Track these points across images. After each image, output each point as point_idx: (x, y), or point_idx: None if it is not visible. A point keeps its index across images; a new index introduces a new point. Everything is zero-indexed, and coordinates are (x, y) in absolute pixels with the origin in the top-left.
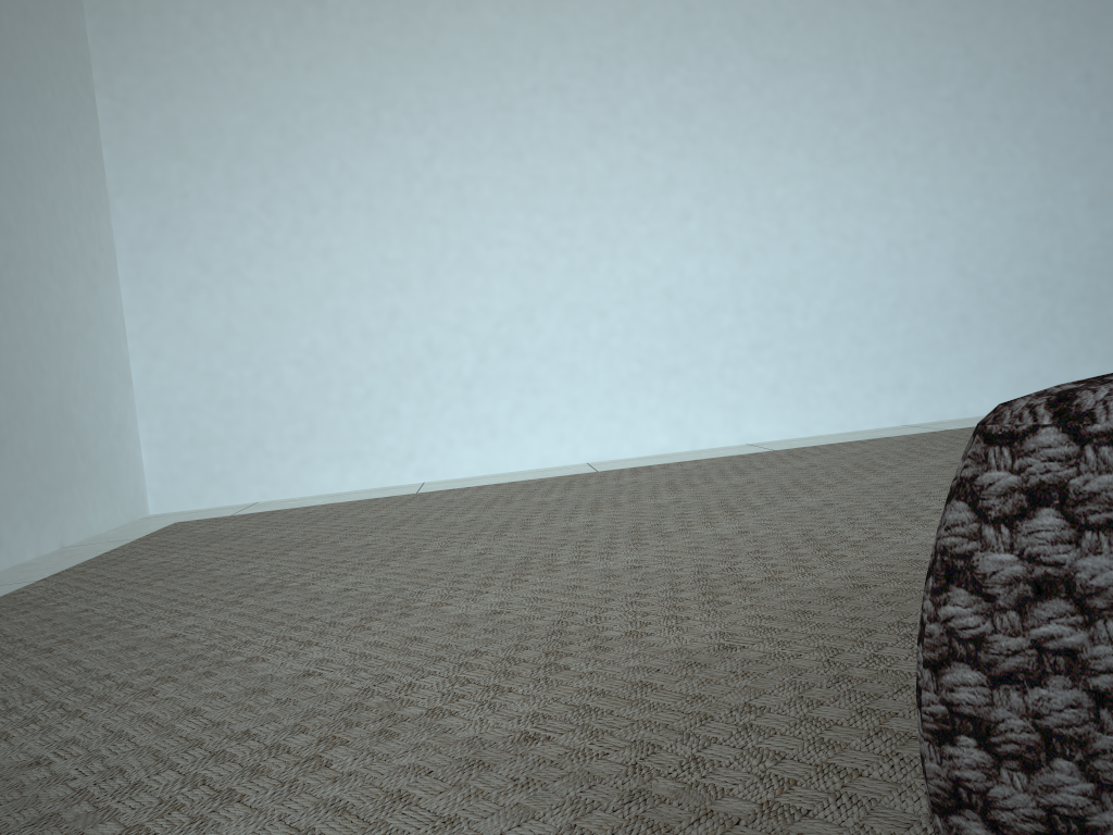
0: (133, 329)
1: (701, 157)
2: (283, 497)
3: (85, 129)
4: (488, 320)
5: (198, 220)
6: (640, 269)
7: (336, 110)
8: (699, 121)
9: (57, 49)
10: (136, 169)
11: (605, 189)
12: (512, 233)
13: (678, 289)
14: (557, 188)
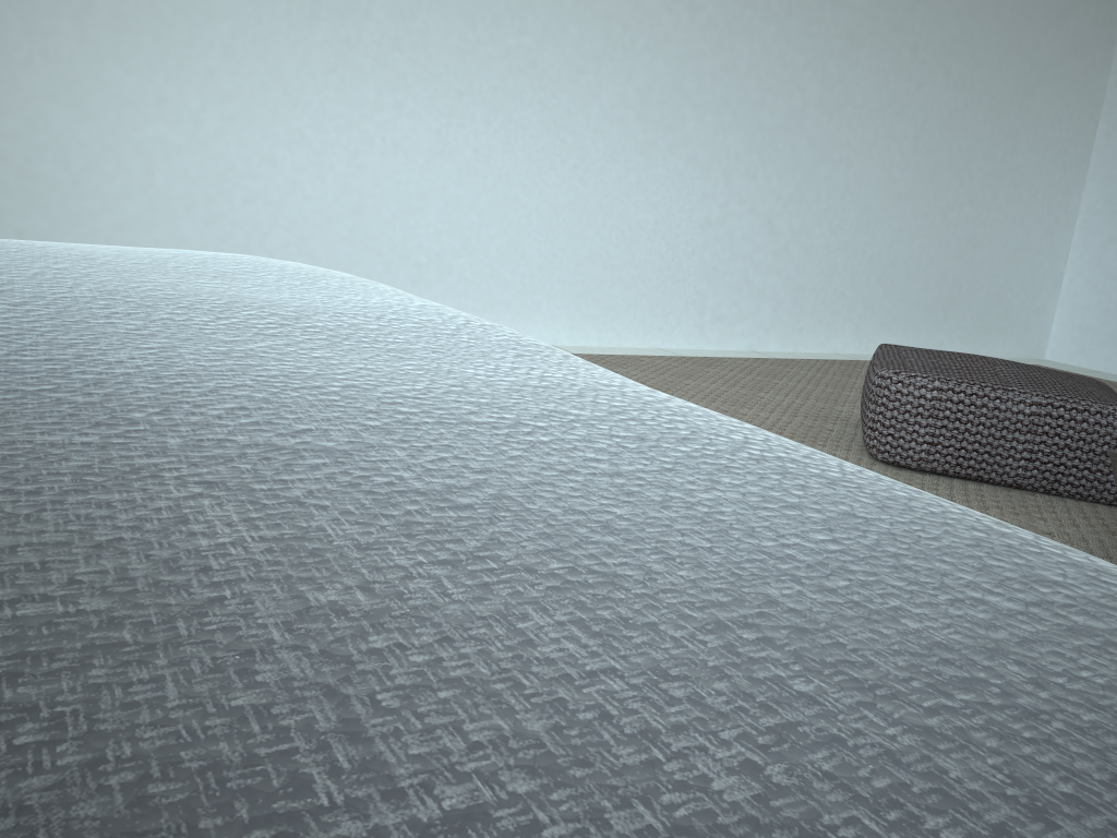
0: (1071, 257)
1: None
2: (1115, 373)
3: (1080, 145)
4: None
5: None
6: None
7: None
8: None
9: (1074, 104)
10: (1105, 166)
11: None
12: None
13: None
14: None
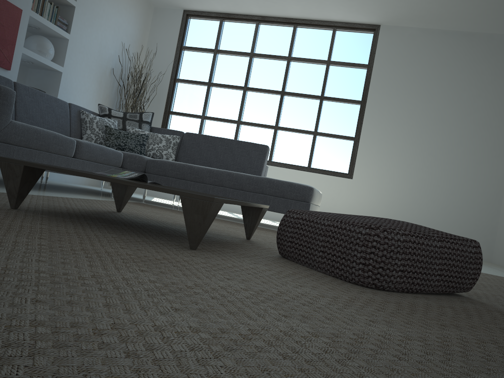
0: None
1: None
2: None
3: None
4: None
5: None
6: None
7: None
8: None
9: None
10: None
11: None
12: None
13: None
14: None
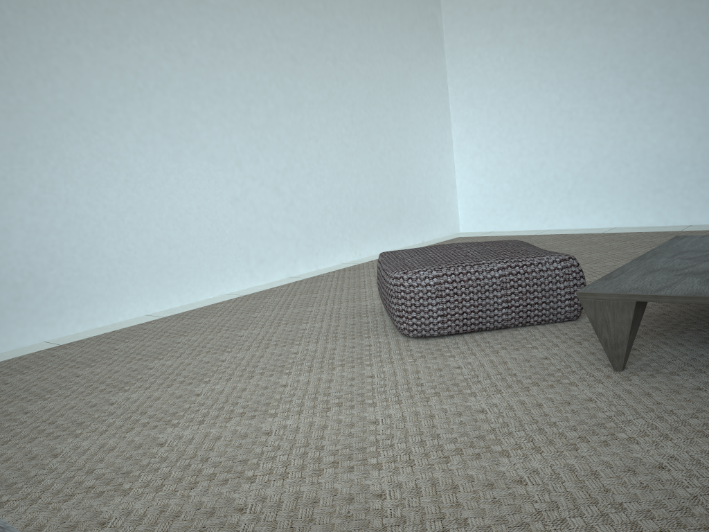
0: (456, 168)
1: (680, 92)
2: (501, 230)
3: (442, 102)
4: (578, 166)
5: (477, 129)
6: (646, 145)
7: (525, 85)
8: (680, 75)
9: (432, 79)
10: (459, 112)
11: (632, 110)
12: (590, 130)
13: (663, 154)
14: (610, 111)
